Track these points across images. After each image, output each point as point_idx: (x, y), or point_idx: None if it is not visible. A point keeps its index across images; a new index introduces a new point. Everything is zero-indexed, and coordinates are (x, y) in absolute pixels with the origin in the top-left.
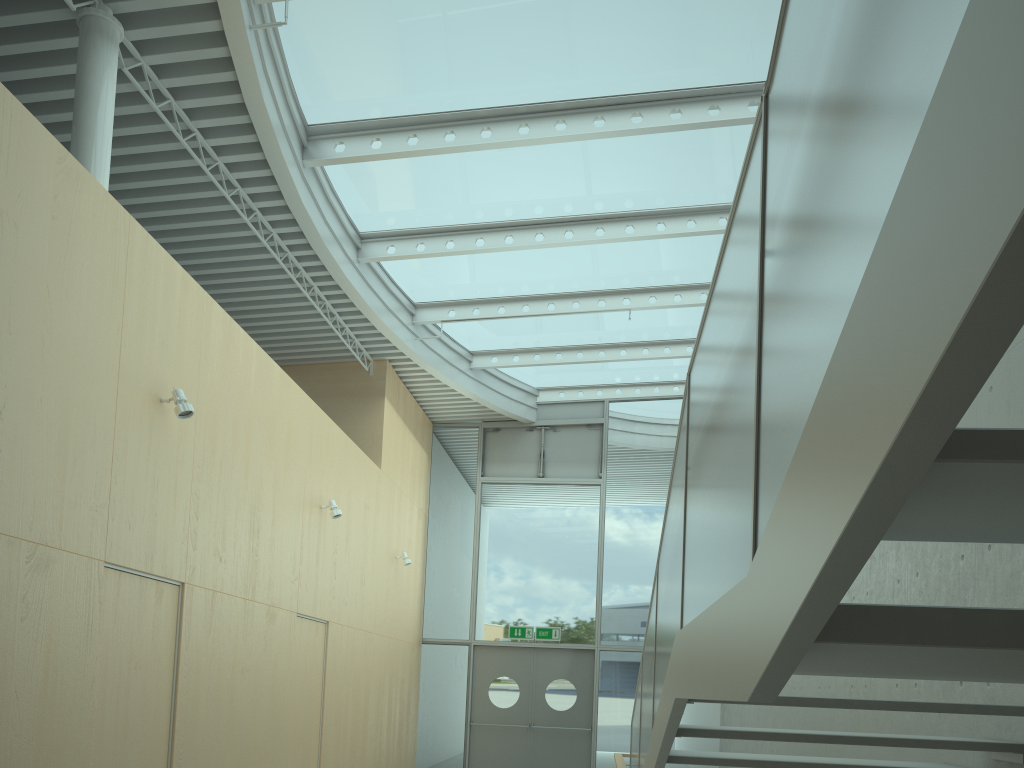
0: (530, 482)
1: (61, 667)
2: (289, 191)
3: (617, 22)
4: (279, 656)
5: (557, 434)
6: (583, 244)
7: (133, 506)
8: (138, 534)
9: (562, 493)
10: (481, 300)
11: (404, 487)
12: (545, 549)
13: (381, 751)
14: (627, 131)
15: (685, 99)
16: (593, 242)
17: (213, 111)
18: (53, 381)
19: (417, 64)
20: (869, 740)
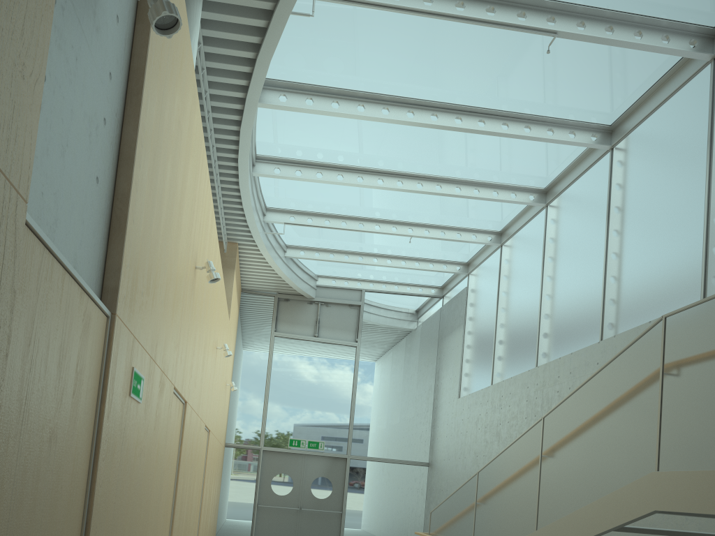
0: (309, 339)
1: (158, 465)
2: (247, 122)
3: (498, 64)
4: (199, 456)
5: (329, 308)
6: (408, 191)
7: (183, 345)
8: (182, 366)
9: (330, 349)
10: (314, 213)
11: (232, 334)
12: (316, 387)
13: (210, 524)
14: (475, 130)
15: (511, 118)
16: (415, 191)
17: (224, 58)
18: (177, 250)
19: (362, 58)
20: (704, 535)
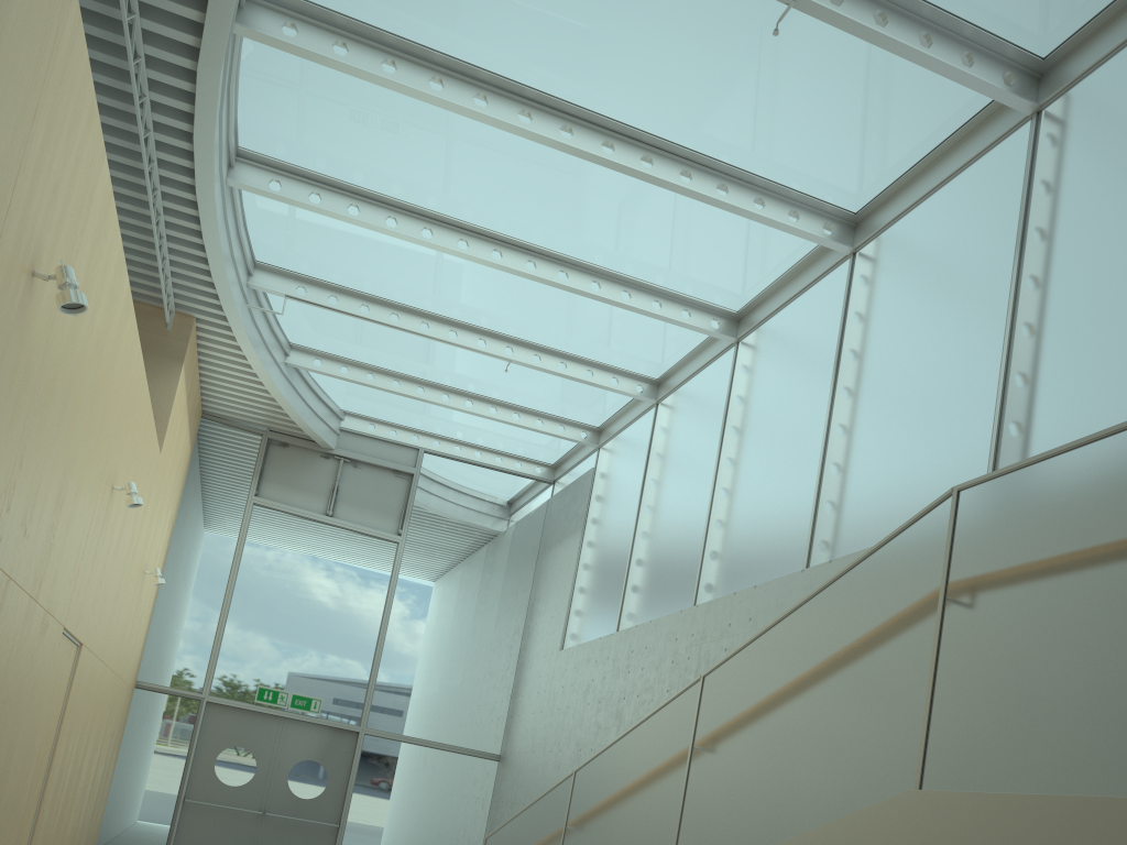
0: (316, 518)
1: None
2: (212, 53)
3: (686, 50)
4: (37, 685)
5: (357, 471)
6: (510, 272)
7: None
8: None
9: (352, 541)
10: (343, 289)
11: (169, 484)
12: (320, 602)
13: (78, 826)
14: (635, 172)
15: (698, 165)
16: (522, 274)
17: None
18: None
19: None
20: None
